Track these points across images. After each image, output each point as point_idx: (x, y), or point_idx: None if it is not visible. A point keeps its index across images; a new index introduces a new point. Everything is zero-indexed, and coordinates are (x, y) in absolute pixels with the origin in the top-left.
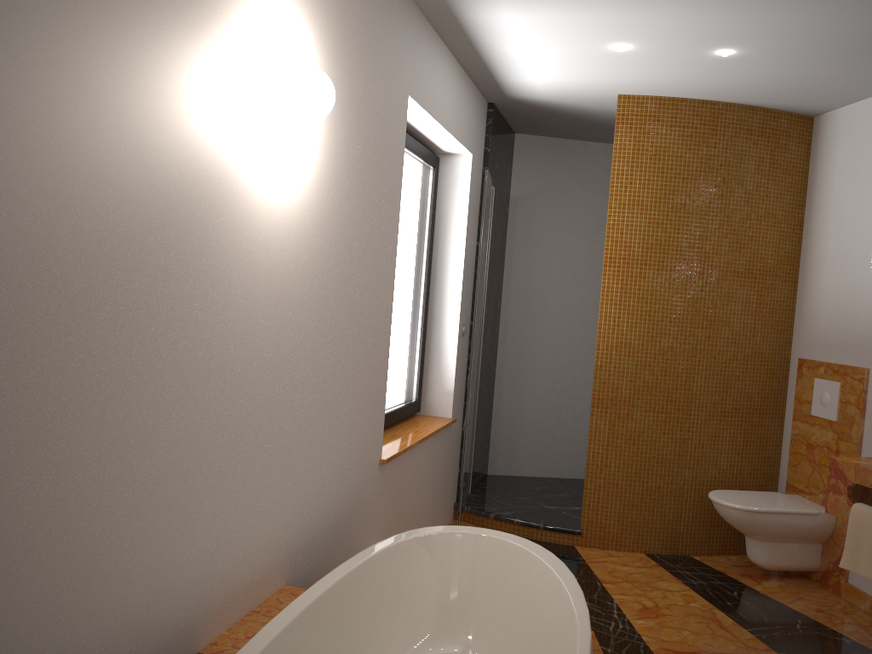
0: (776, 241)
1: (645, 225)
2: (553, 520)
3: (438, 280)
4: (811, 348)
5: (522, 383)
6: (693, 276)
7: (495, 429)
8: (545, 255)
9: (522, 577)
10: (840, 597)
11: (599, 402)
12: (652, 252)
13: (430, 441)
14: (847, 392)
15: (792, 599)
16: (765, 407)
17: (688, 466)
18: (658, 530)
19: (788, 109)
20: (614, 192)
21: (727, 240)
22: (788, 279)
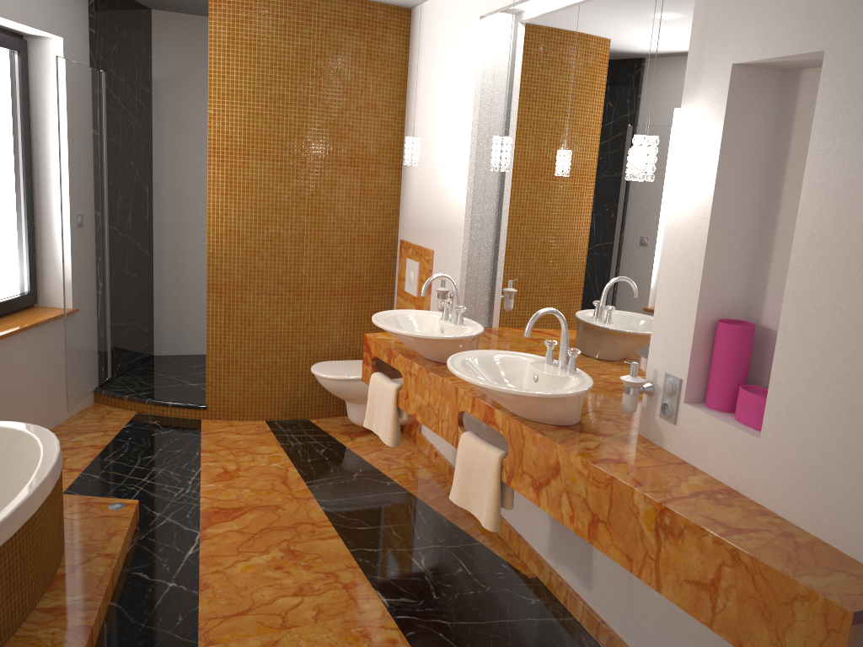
0: (377, 131)
1: (245, 115)
2: (186, 397)
3: (42, 171)
4: (407, 231)
5: (182, 267)
6: (296, 165)
7: (158, 312)
8: (196, 139)
9: (30, 464)
10: (415, 445)
11: (214, 287)
12: (254, 142)
13: (29, 335)
14: (422, 272)
15: (370, 451)
16: (375, 285)
17: (302, 341)
18: (278, 400)
19: (382, 1)
20: (213, 81)
21: (328, 130)
22: (391, 167)
